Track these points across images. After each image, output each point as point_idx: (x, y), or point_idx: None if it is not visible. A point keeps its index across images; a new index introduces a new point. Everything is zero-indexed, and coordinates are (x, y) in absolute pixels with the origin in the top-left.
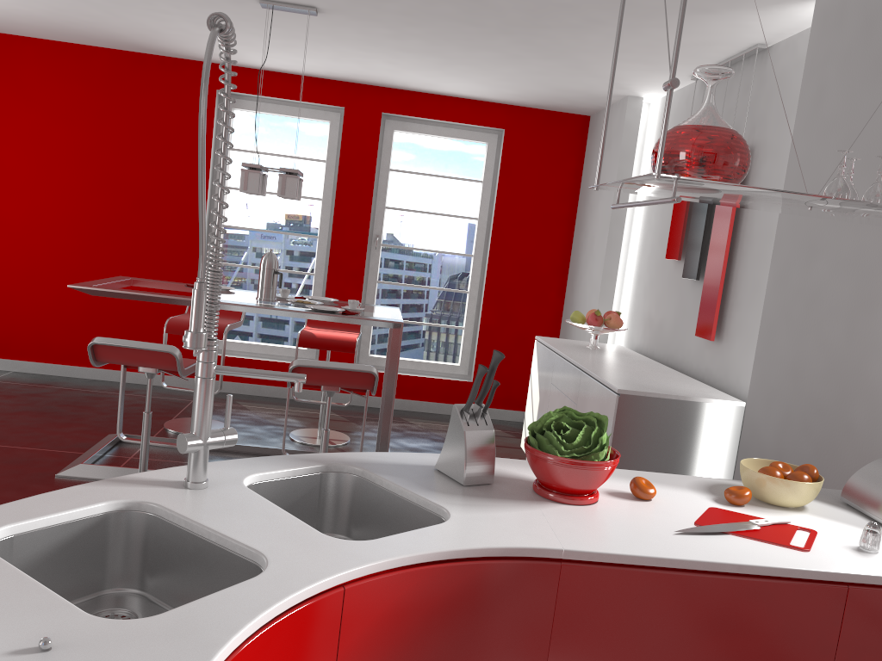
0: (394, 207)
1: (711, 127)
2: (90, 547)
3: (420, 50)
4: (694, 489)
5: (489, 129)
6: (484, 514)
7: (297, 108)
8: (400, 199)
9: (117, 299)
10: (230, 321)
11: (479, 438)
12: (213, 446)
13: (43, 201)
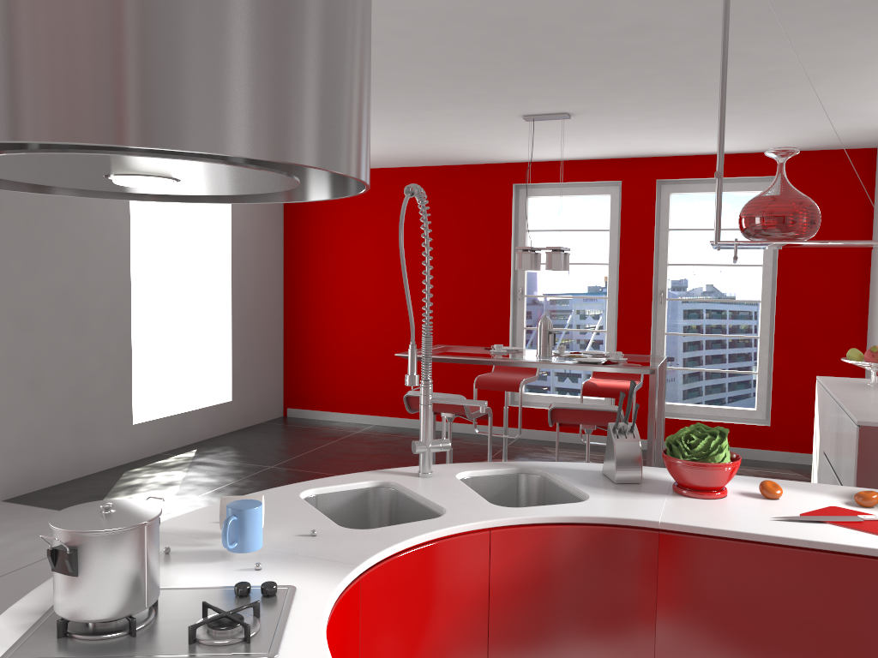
0: (675, 264)
1: (773, 197)
2: (361, 508)
3: (670, 125)
4: (835, 494)
5: (766, 178)
6: (615, 499)
7: (581, 187)
8: (681, 255)
9: (446, 364)
10: (526, 376)
11: (626, 447)
12: (433, 449)
13: (390, 291)
